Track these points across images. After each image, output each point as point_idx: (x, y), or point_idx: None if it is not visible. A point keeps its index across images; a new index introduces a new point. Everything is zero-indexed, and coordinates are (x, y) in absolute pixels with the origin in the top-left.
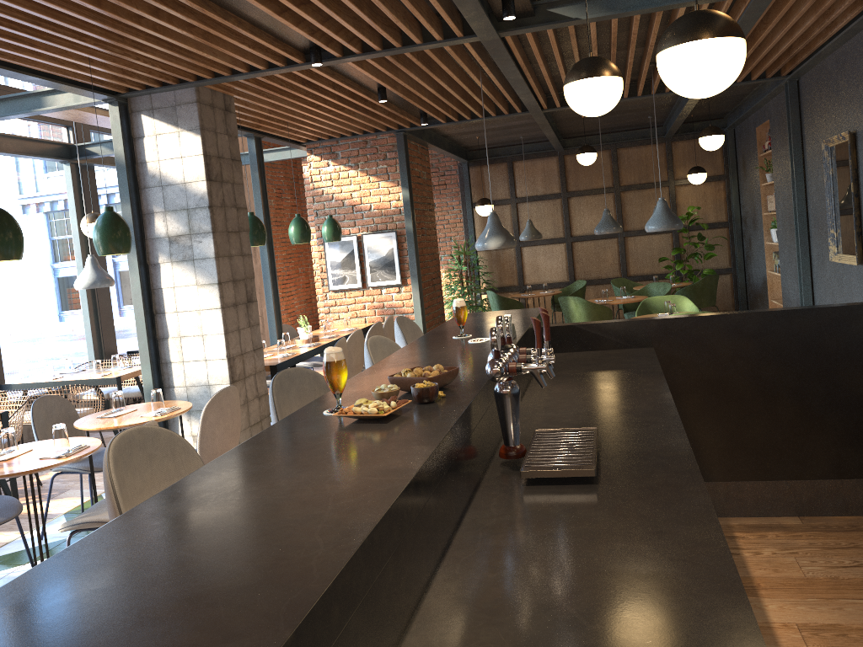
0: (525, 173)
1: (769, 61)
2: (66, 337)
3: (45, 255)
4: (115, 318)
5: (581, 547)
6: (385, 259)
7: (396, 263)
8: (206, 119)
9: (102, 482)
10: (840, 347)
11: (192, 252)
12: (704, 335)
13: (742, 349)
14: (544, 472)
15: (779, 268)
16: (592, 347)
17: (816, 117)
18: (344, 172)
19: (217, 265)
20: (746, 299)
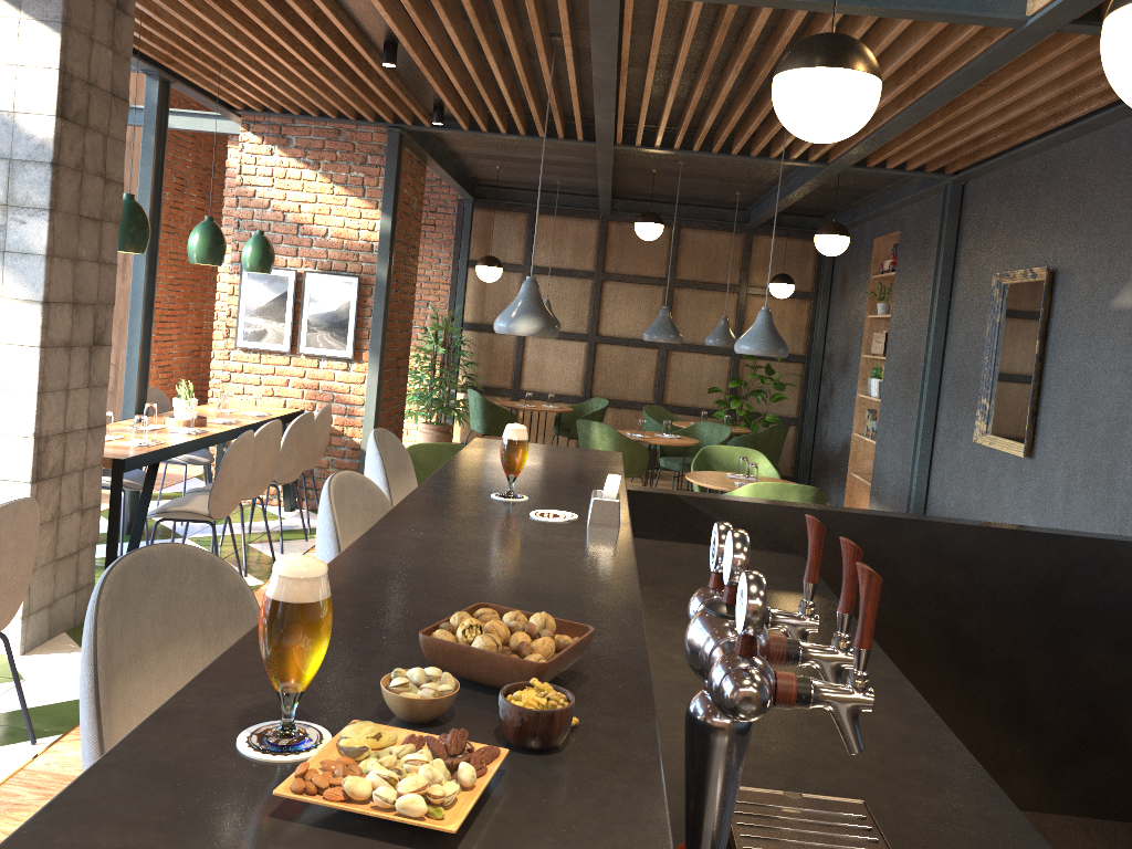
0: (550, 234)
1: (948, 147)
2: None
3: None
4: None
5: None
6: (335, 317)
7: (351, 325)
8: (78, 10)
9: None
10: (1088, 604)
11: (4, 237)
12: (885, 549)
13: (939, 581)
14: None
15: (868, 432)
16: (699, 538)
17: (985, 239)
18: (295, 169)
19: (48, 271)
20: (810, 463)
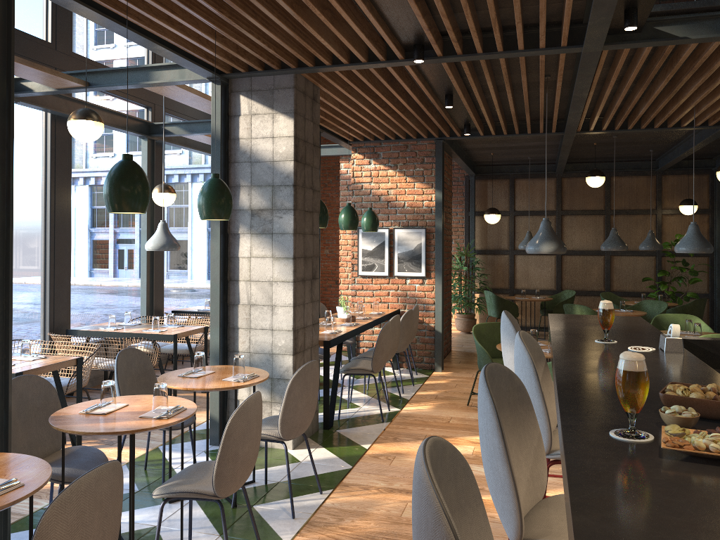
0: (525, 190)
1: None
2: (124, 292)
3: (117, 217)
4: (165, 280)
5: None
6: (413, 253)
7: (423, 257)
8: (299, 104)
9: (156, 434)
10: None
11: (272, 226)
12: None
13: None
14: None
15: None
16: None
17: None
18: (383, 171)
19: (294, 241)
20: None
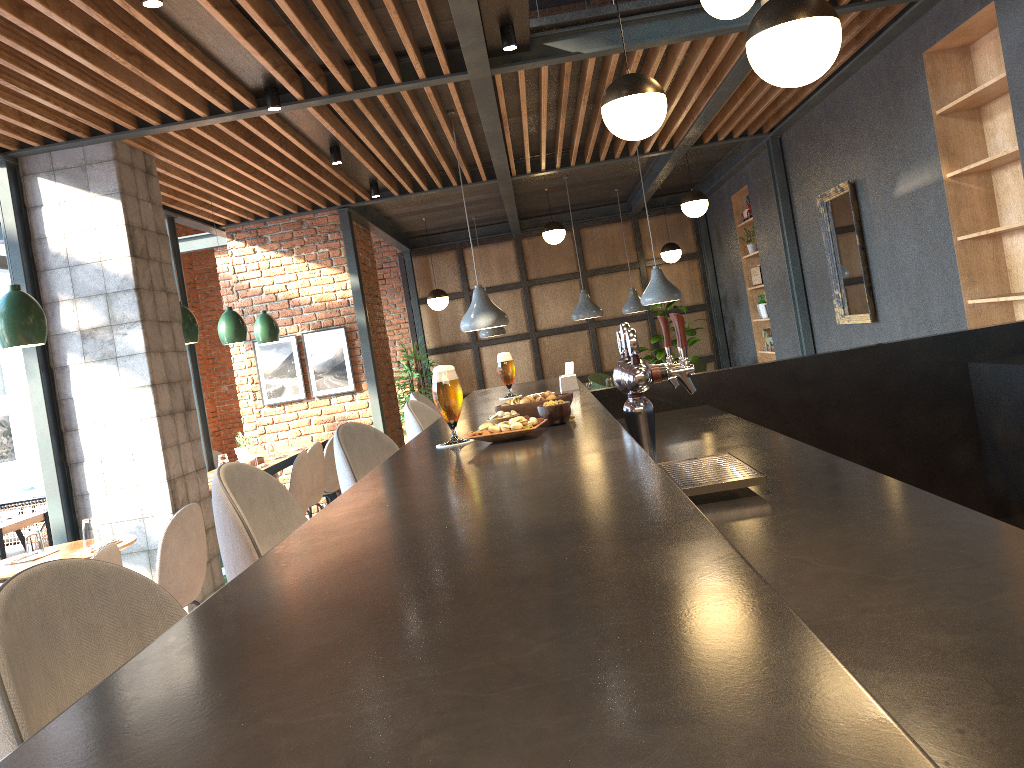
0: (478, 261)
1: (756, 114)
2: None
3: None
4: None
5: (808, 533)
6: (333, 362)
7: (347, 365)
8: (127, 181)
9: None
10: (901, 386)
11: (114, 348)
12: (761, 386)
13: (801, 398)
14: (708, 486)
15: (769, 347)
16: None
17: (805, 173)
18: (275, 259)
19: (150, 362)
20: None
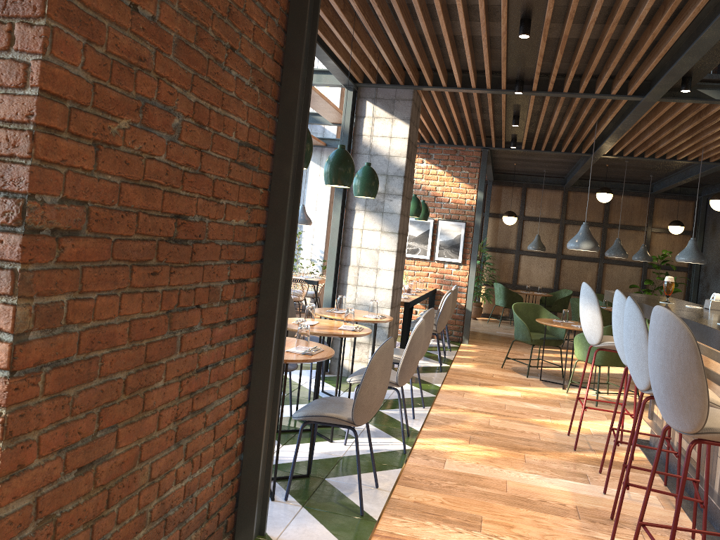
0: (535, 199)
1: None
2: None
3: None
4: None
5: None
6: (453, 242)
7: (461, 246)
8: (413, 113)
9: None
10: None
11: (383, 206)
12: None
13: None
14: None
15: None
16: None
17: None
18: (433, 170)
19: (400, 220)
20: None
